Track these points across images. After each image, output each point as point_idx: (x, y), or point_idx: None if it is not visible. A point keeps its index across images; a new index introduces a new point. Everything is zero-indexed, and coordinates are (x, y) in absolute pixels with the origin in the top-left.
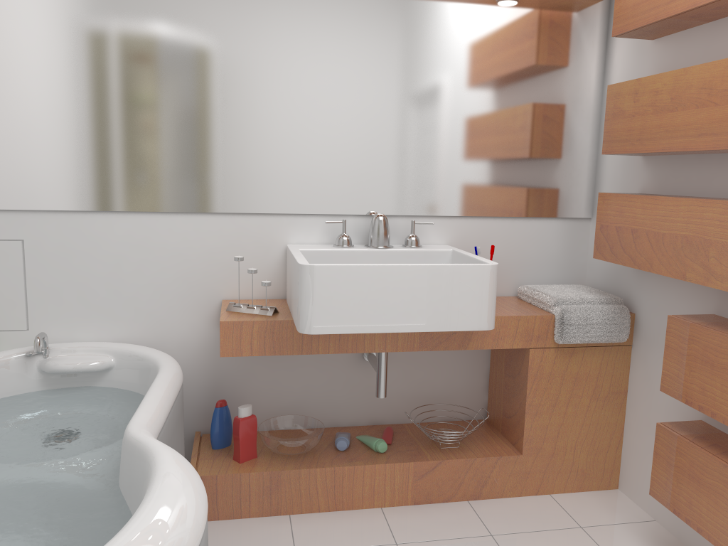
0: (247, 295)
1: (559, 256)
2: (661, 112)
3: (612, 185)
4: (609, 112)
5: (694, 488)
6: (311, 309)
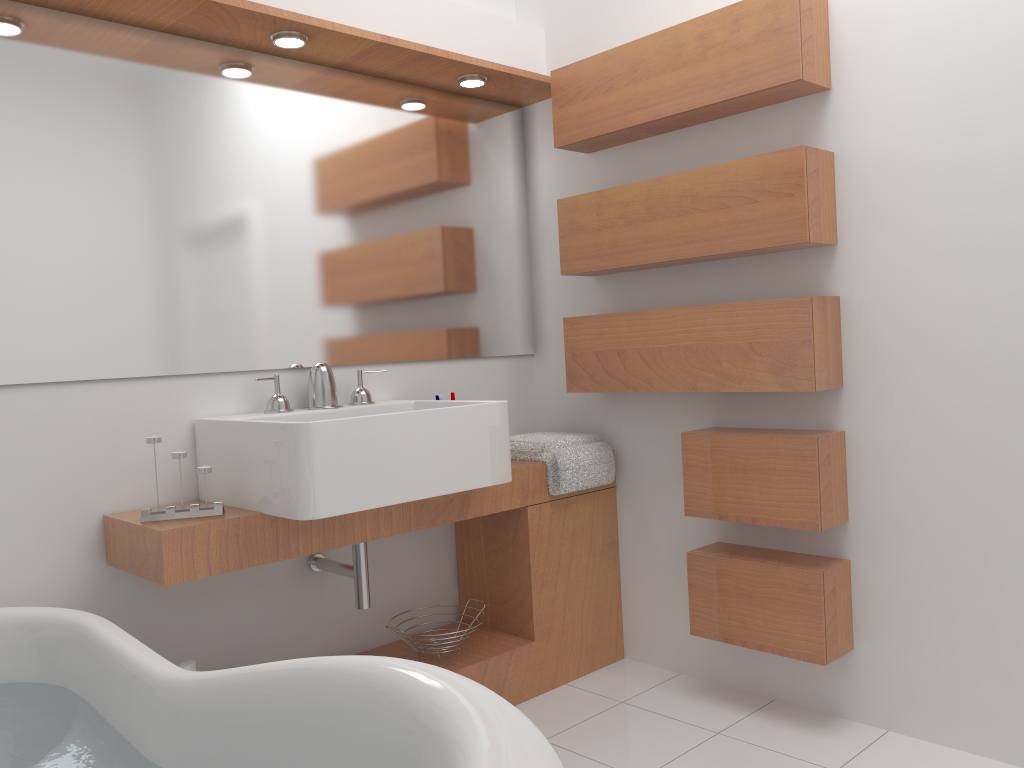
0: (140, 502)
1: (509, 402)
2: (636, 223)
3: (558, 313)
4: (564, 228)
5: (745, 604)
6: (317, 483)
